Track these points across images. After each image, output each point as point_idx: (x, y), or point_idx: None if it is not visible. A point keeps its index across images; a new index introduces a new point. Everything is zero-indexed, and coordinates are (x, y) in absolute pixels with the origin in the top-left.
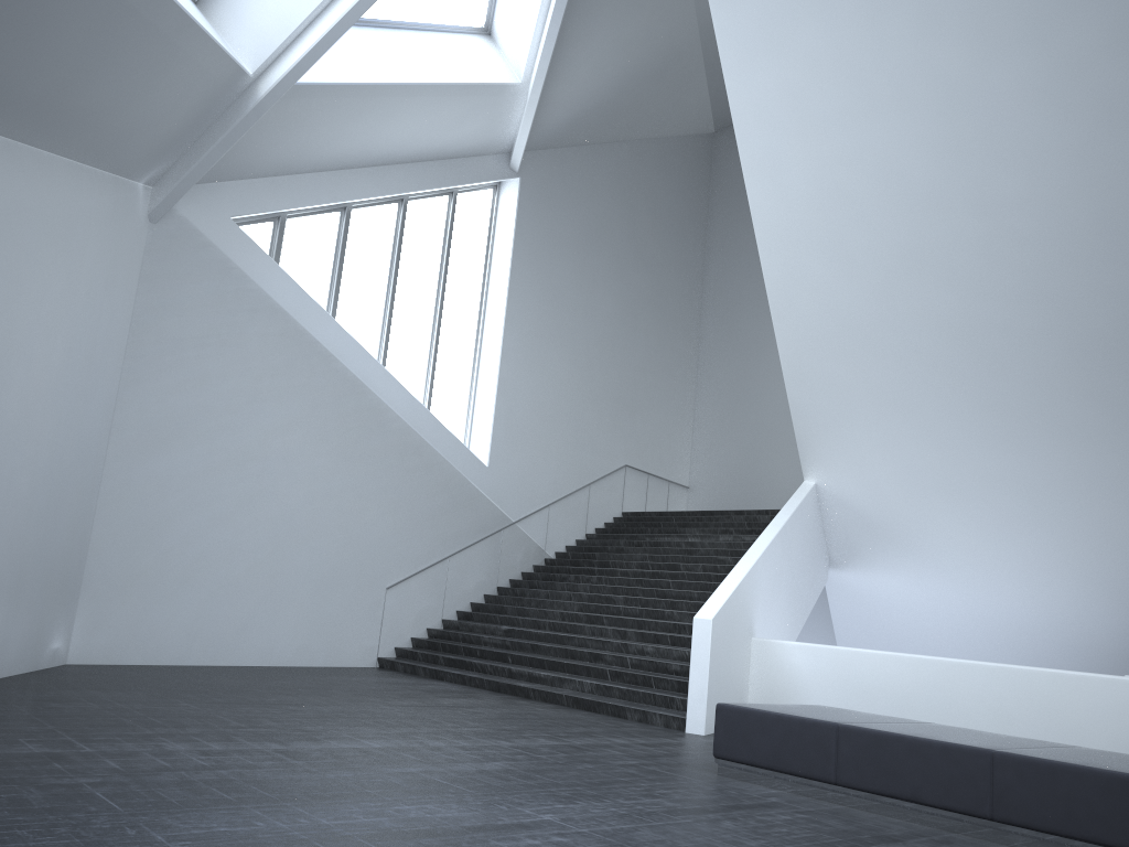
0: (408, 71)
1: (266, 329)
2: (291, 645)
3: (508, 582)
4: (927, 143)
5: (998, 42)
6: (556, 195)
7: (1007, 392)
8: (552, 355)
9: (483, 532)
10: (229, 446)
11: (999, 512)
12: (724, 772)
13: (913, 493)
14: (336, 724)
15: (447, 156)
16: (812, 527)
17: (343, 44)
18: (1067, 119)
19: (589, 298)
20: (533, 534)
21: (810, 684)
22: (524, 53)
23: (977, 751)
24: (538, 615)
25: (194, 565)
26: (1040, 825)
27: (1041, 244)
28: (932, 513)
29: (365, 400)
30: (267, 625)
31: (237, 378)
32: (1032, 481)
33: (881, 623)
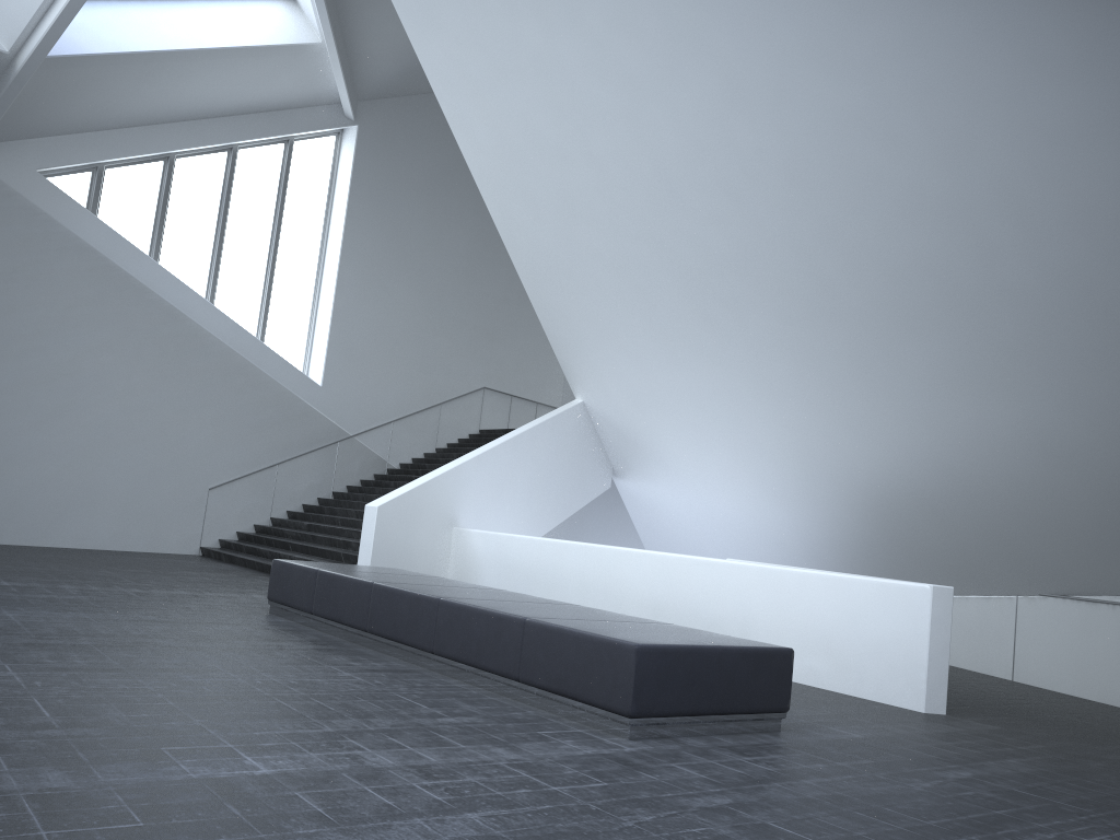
0: (191, 38)
1: (76, 265)
2: (108, 533)
3: (346, 488)
4: (544, 105)
5: (552, 22)
6: (400, 140)
7: (660, 319)
8: (397, 287)
9: (316, 443)
10: (40, 364)
11: (692, 424)
12: (272, 610)
13: (640, 409)
14: (16, 574)
15: (270, 108)
16: (575, 440)
17: (121, 18)
18: (611, 88)
19: (440, 234)
20: (374, 447)
21: (483, 564)
22: (313, 17)
23: (367, 583)
24: (343, 514)
25: (7, 462)
26: (383, 633)
27: (634, 192)
28: (656, 426)
29: (183, 327)
30: (83, 515)
31: (47, 308)
32: (701, 397)
33: (663, 527)
